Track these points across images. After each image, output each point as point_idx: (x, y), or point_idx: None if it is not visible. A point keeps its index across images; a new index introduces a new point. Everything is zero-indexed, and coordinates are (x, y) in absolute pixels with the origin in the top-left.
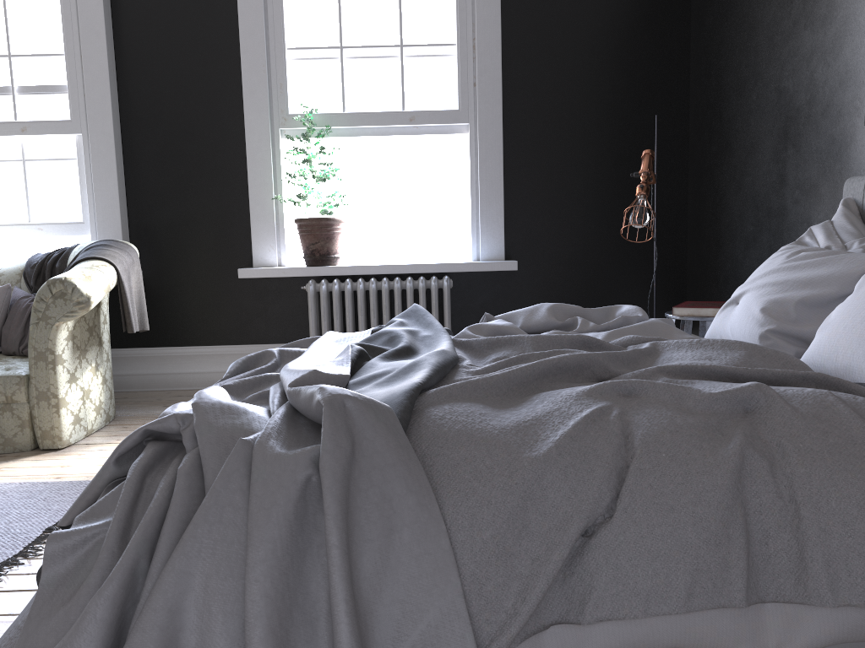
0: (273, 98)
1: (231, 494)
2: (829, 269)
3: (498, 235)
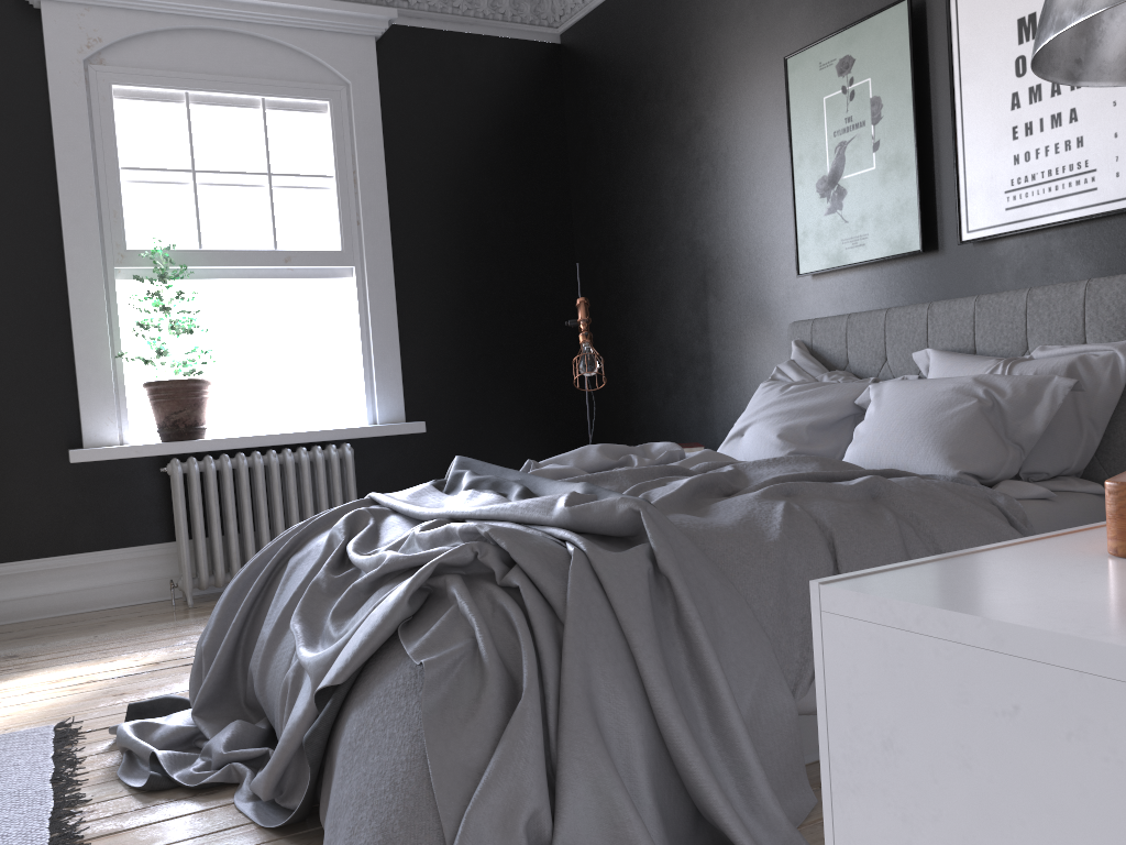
0: (104, 228)
1: (589, 595)
2: (826, 397)
3: (397, 394)
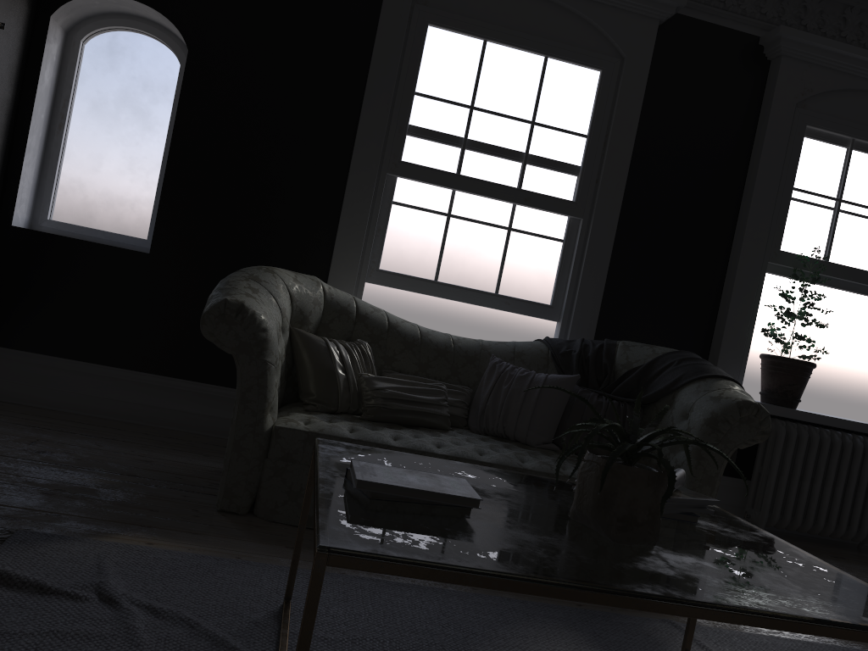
0: (770, 231)
1: None
2: None
3: None
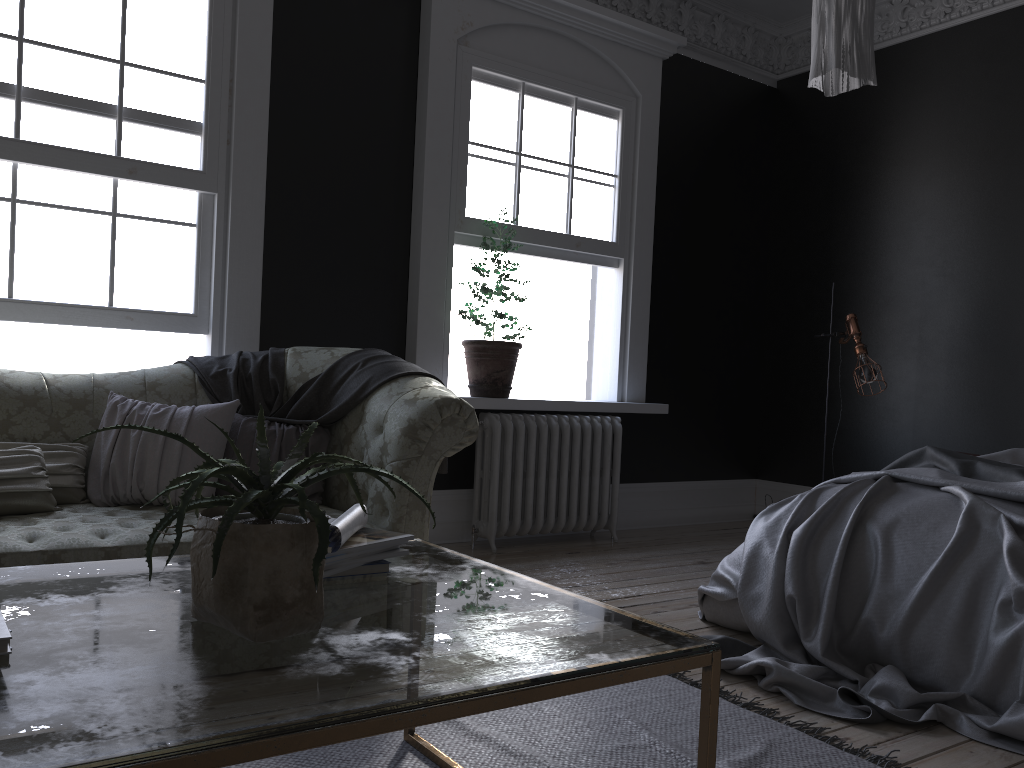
0: (451, 195)
1: None
2: None
3: (642, 376)
